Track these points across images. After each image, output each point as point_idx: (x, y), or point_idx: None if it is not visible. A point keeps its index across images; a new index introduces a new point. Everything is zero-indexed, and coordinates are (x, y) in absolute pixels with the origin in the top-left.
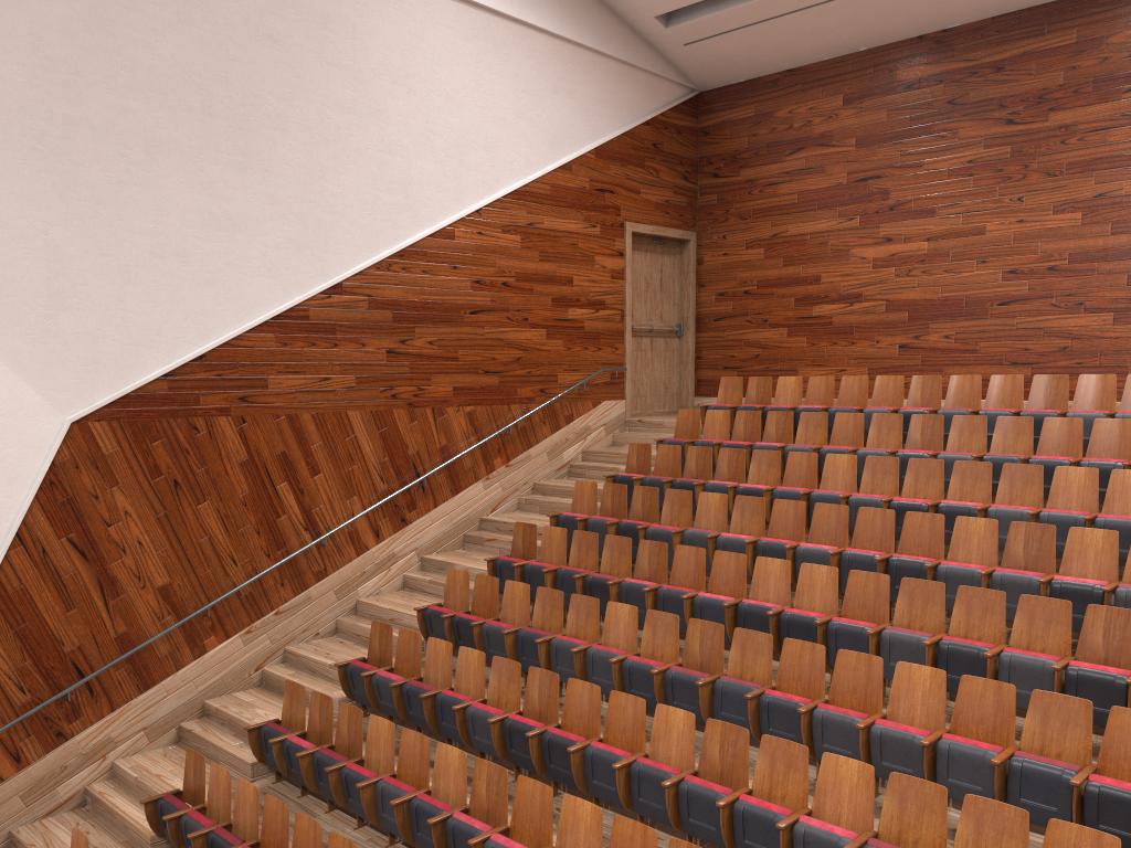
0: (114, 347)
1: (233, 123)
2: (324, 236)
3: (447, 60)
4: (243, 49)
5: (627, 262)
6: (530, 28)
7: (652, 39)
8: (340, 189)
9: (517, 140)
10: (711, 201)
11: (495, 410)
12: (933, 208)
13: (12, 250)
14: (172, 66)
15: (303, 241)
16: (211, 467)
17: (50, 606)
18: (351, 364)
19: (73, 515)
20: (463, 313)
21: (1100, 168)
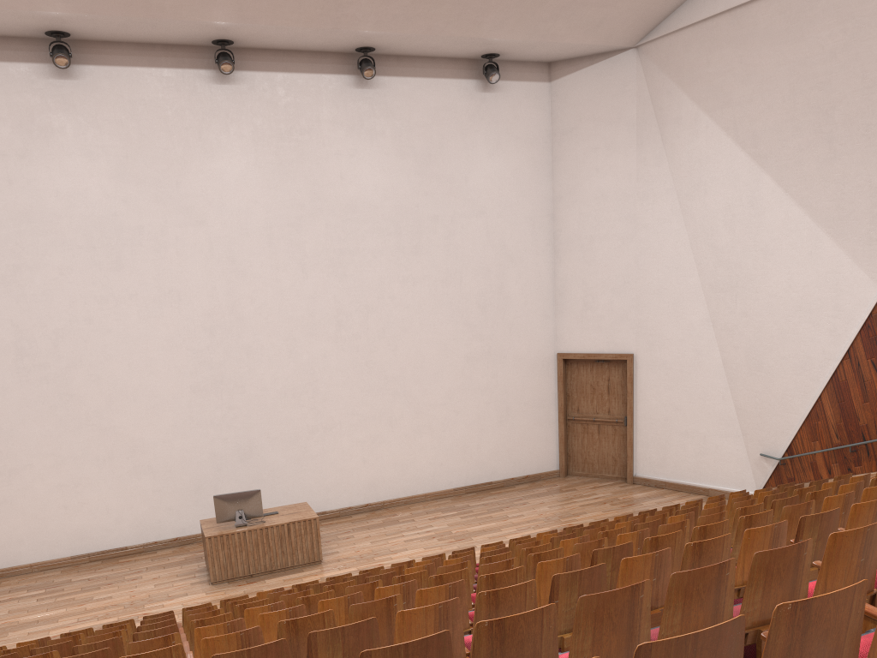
0: None
1: None
2: None
3: None
4: None
5: None
6: None
7: None
8: None
9: None
10: None
11: None
12: None
13: (852, 194)
14: None
15: None
16: None
17: (856, 396)
18: None
19: (875, 347)
20: None
21: None
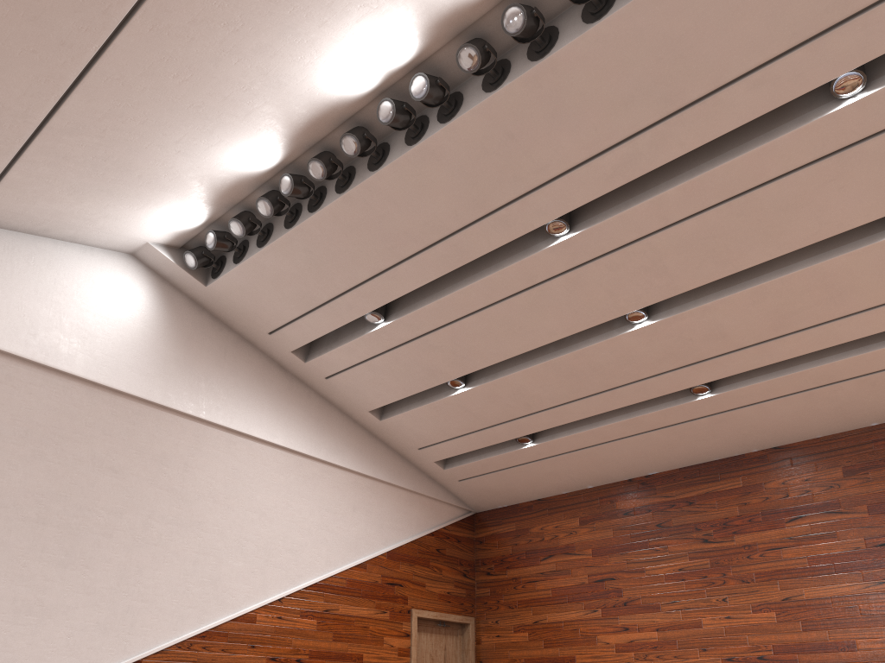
0: None
1: (64, 529)
2: (131, 620)
3: (264, 486)
4: (86, 476)
5: (413, 641)
6: (335, 466)
7: (434, 476)
8: (154, 581)
9: (319, 545)
10: (486, 593)
11: None
12: (658, 604)
13: None
14: (18, 487)
15: (110, 624)
16: None
17: None
18: None
19: None
20: None
21: (782, 577)
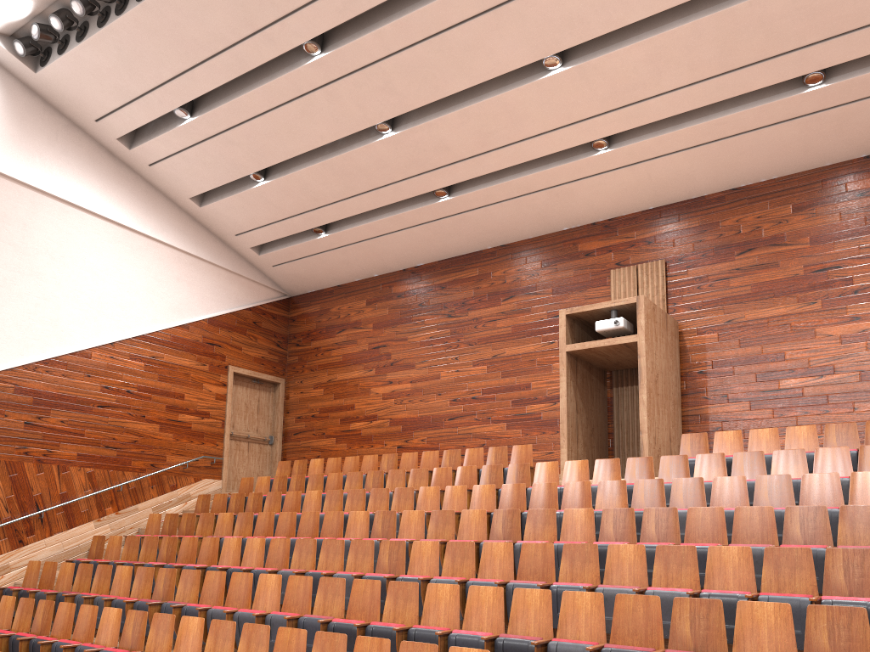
0: None
1: None
2: None
3: (95, 251)
4: None
5: (229, 390)
6: (160, 242)
7: (252, 261)
8: (2, 315)
9: (146, 305)
10: (295, 360)
11: (111, 473)
12: (413, 363)
13: None
14: None
15: None
16: None
17: None
18: None
19: None
20: (92, 405)
21: (494, 341)
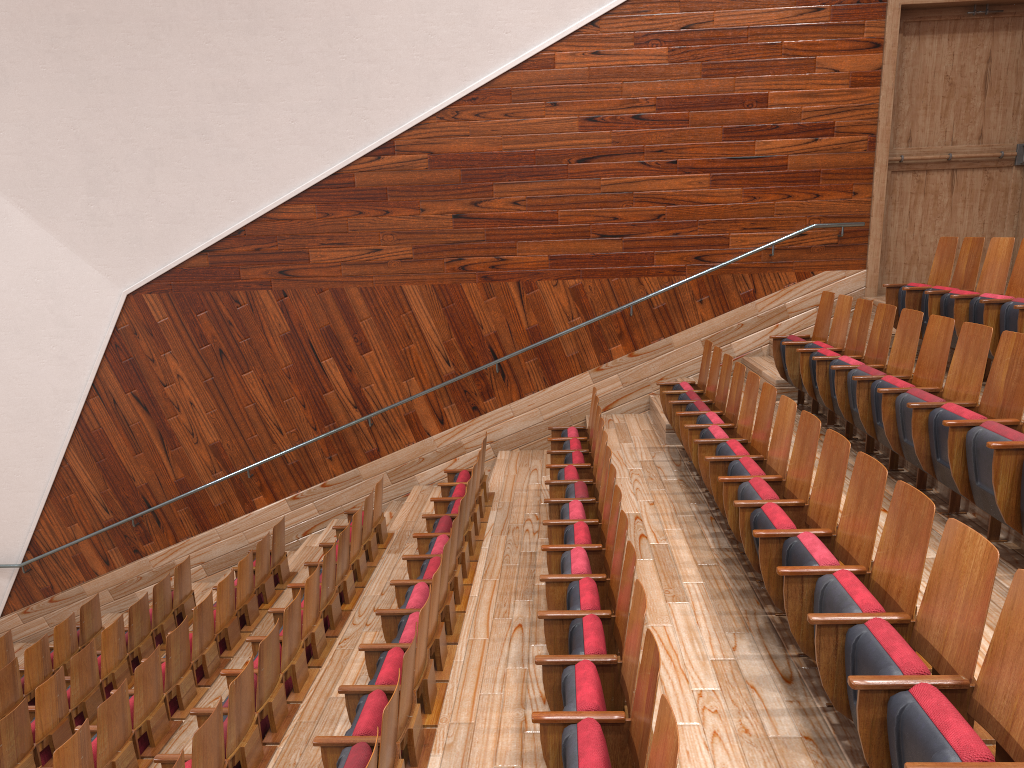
0: (153, 226)
1: None
2: (363, 91)
3: None
4: None
5: (887, 56)
6: None
7: None
8: (377, 31)
9: None
10: None
11: (615, 284)
12: None
13: (50, 146)
14: None
15: (337, 99)
16: (254, 339)
17: (122, 448)
18: (407, 233)
19: (135, 374)
20: (566, 162)
21: None
